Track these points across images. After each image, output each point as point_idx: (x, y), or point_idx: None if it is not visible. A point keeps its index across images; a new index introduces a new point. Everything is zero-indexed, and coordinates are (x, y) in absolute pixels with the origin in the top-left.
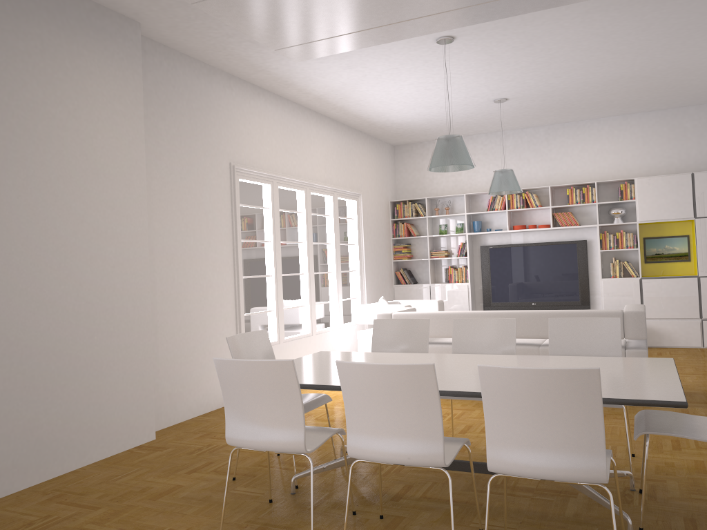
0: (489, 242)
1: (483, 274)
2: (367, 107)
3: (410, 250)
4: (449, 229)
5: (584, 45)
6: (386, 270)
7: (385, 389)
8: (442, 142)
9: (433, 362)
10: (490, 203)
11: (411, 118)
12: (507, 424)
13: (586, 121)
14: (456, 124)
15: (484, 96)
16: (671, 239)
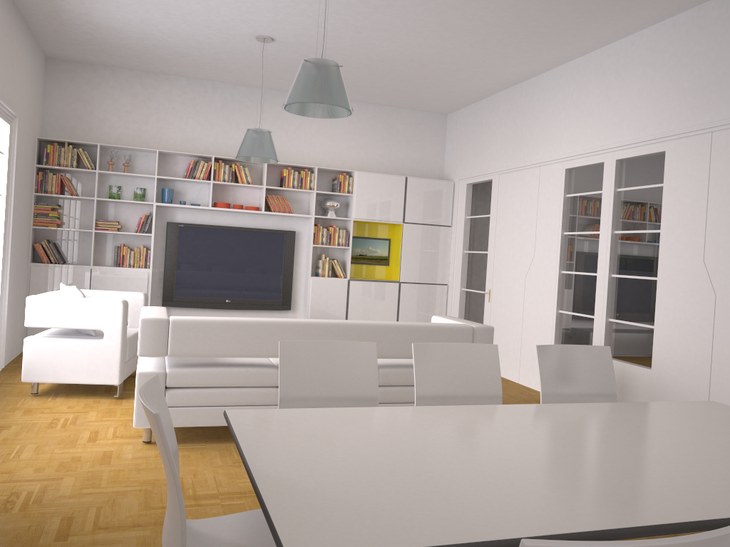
0: (179, 219)
1: (168, 259)
2: None
3: (59, 215)
4: (123, 193)
5: (437, 3)
6: (26, 240)
7: None
8: (320, 68)
9: (515, 430)
10: (190, 168)
11: (125, 23)
12: None
13: None
14: (171, 53)
15: (255, 26)
16: (375, 240)
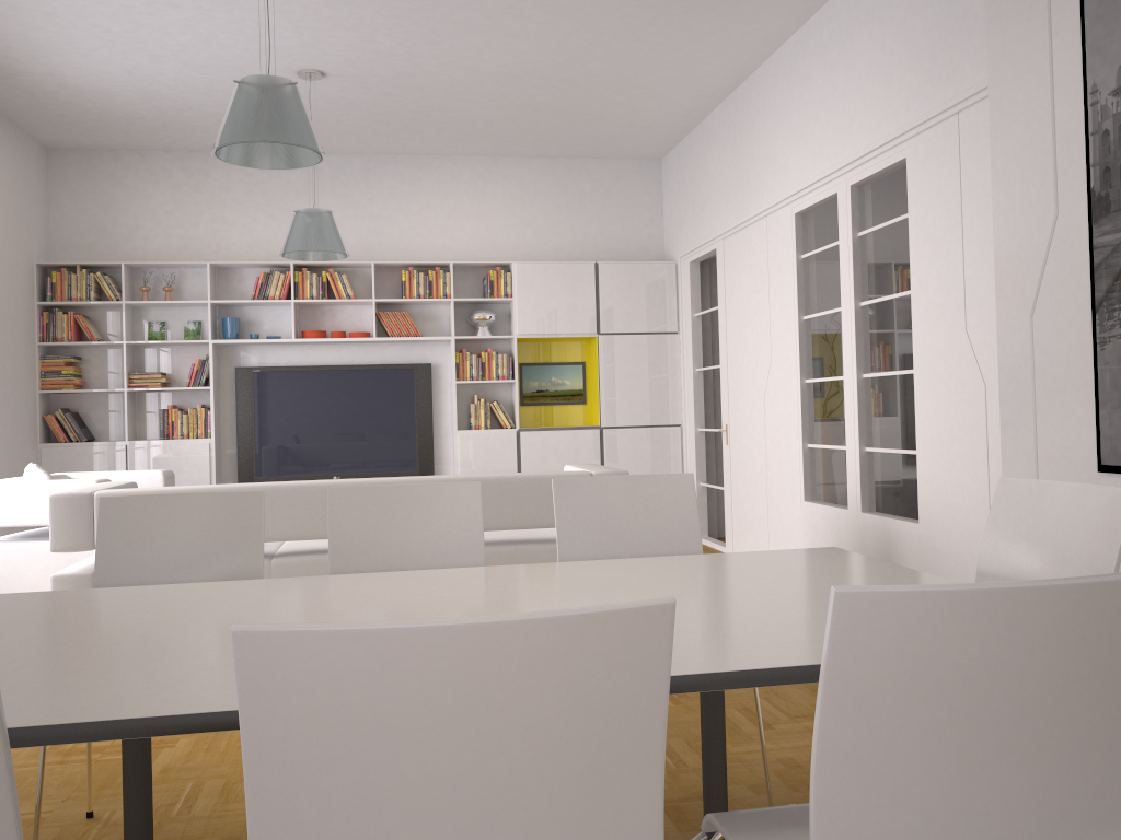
0: (254, 361)
1: (241, 422)
2: (11, 22)
3: (80, 372)
4: (170, 331)
5: None
6: (26, 410)
7: (469, 725)
8: (255, 89)
9: (349, 600)
10: (260, 284)
11: (109, 79)
12: (896, 786)
13: (434, 158)
14: (202, 117)
15: (284, 55)
16: (560, 367)
